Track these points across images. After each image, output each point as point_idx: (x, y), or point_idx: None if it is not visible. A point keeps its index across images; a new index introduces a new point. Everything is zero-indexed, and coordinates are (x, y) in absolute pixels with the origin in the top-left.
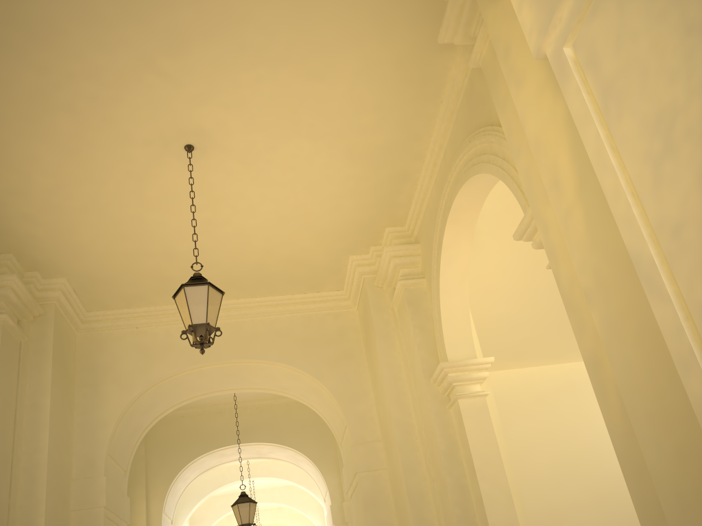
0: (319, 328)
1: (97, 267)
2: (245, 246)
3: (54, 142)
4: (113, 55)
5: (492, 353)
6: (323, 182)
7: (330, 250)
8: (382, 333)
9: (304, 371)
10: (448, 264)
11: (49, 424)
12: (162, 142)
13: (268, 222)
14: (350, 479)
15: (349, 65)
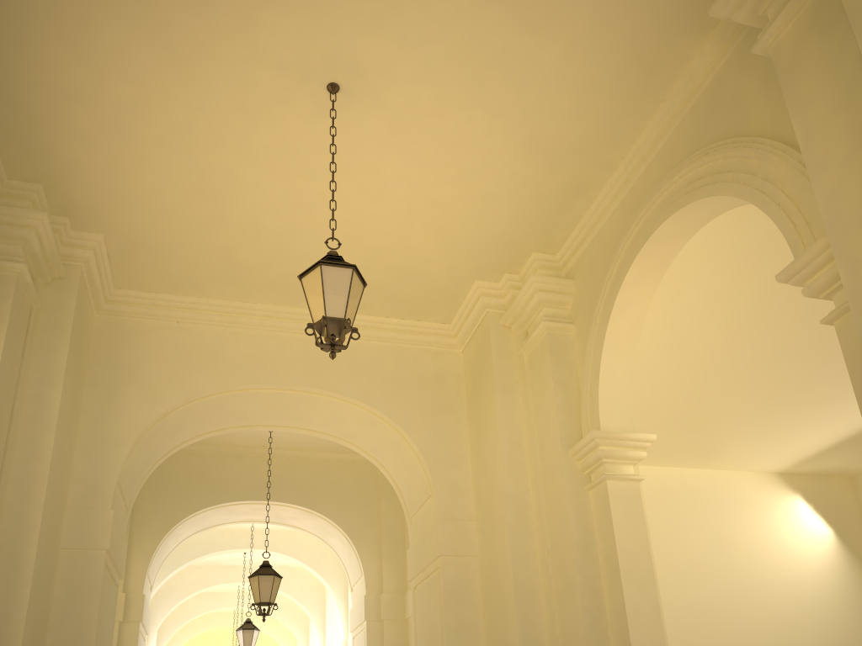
0: (413, 366)
1: (150, 228)
2: (352, 239)
3: (157, 36)
4: None
5: None
6: (481, 175)
7: (455, 268)
8: (502, 384)
9: (388, 417)
10: (622, 309)
11: (56, 425)
12: (300, 72)
13: (393, 214)
14: (424, 563)
15: (575, 23)
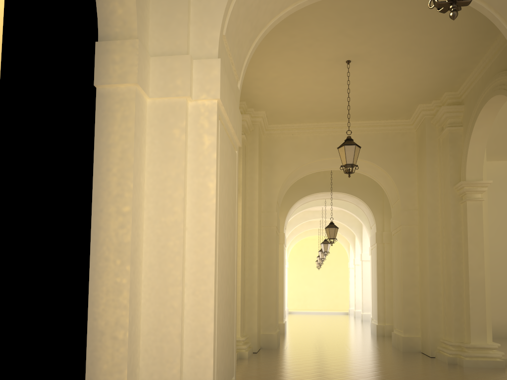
0: (392, 141)
1: (281, 107)
2: (361, 99)
3: (284, 61)
4: (326, 30)
5: (497, 152)
6: (414, 73)
7: (408, 101)
8: (430, 153)
9: (379, 166)
10: (478, 128)
11: (258, 187)
12: (335, 60)
13: (377, 90)
14: (396, 226)
15: (446, 27)
